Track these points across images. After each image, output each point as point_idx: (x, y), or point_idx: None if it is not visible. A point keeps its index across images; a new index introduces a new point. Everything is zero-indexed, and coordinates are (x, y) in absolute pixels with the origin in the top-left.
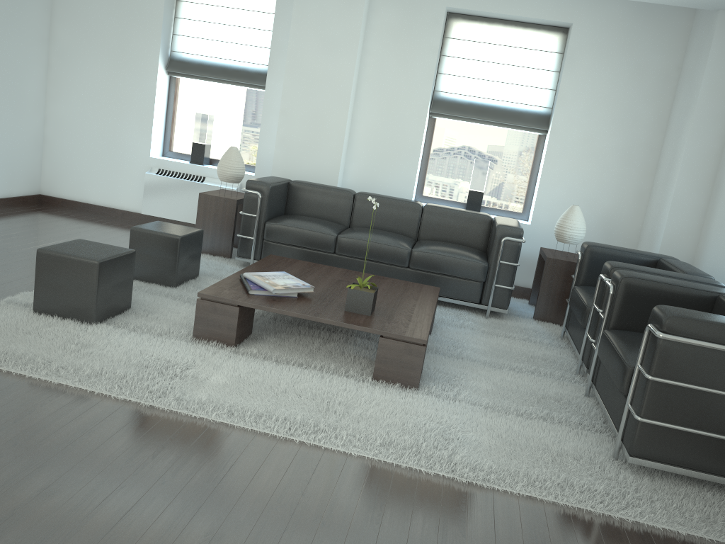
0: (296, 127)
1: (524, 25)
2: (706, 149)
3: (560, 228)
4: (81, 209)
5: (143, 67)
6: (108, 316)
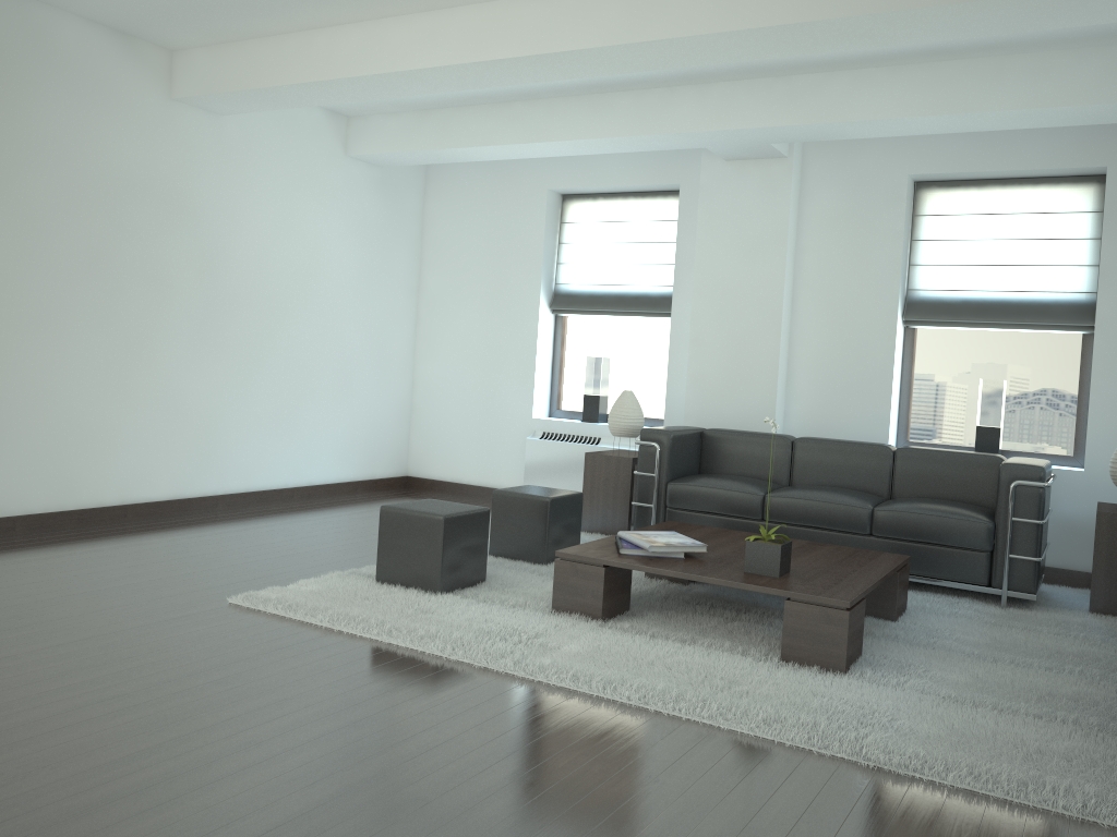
0: (712, 360)
1: (1033, 182)
2: None
3: (1116, 465)
4: (453, 491)
5: (522, 307)
6: (457, 586)
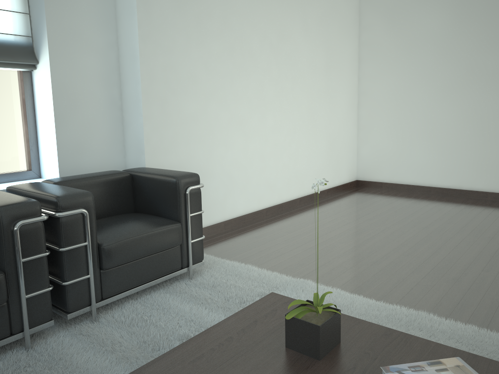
0: None
1: None
2: None
3: None
4: None
5: None
6: None
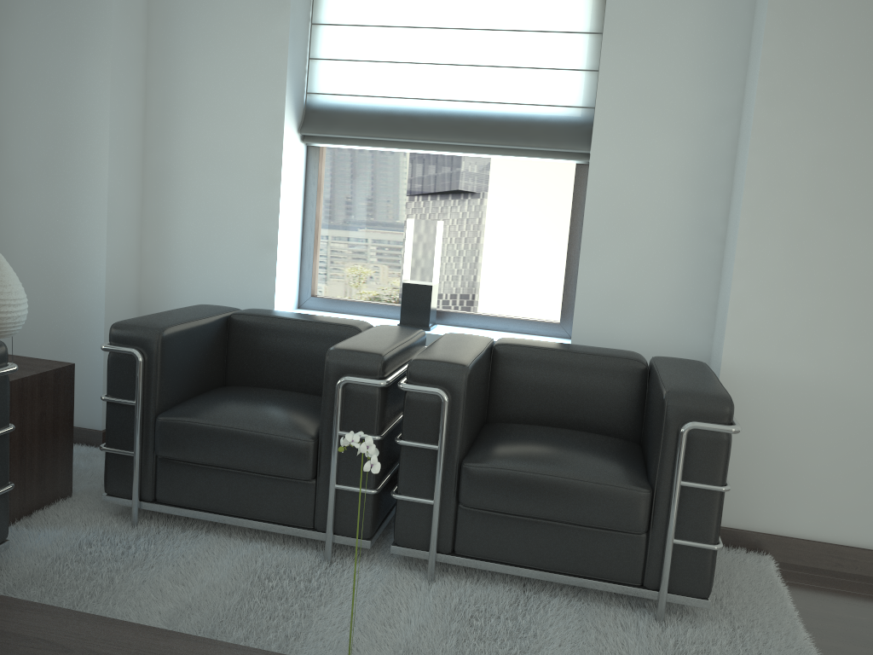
0: None
1: None
2: (130, 115)
3: None
4: None
5: None
6: None
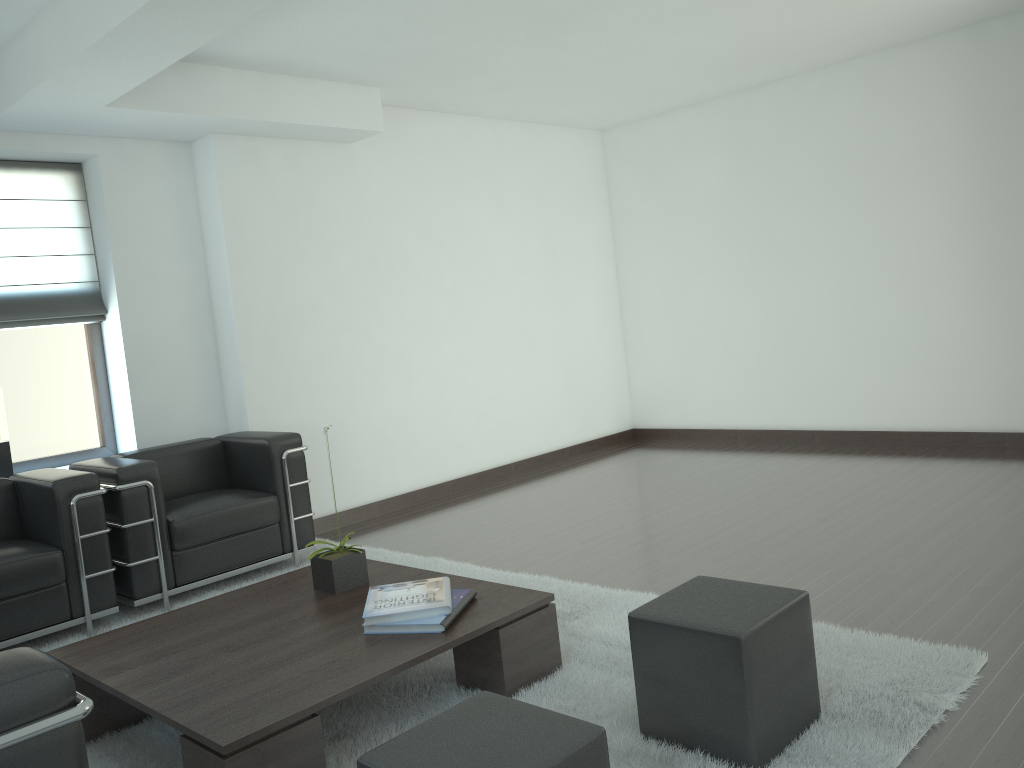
0: None
1: None
2: None
3: None
4: None
5: None
6: None
